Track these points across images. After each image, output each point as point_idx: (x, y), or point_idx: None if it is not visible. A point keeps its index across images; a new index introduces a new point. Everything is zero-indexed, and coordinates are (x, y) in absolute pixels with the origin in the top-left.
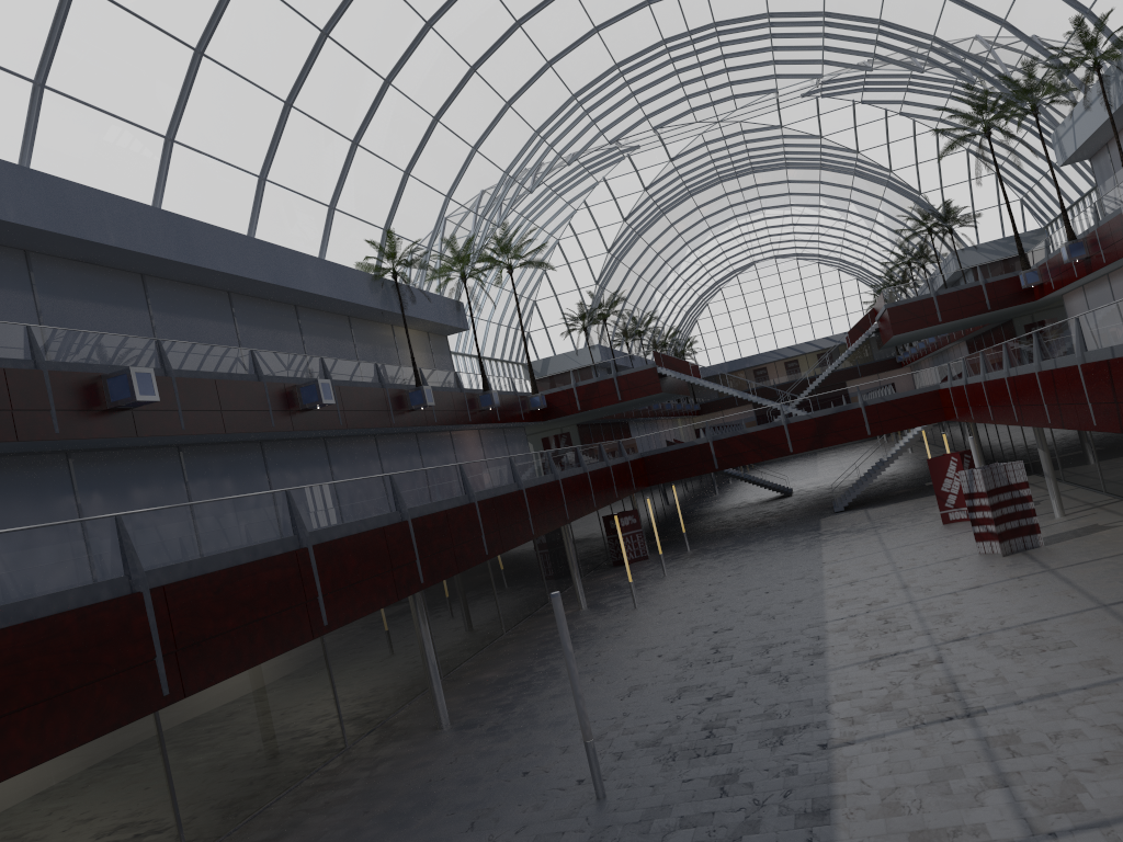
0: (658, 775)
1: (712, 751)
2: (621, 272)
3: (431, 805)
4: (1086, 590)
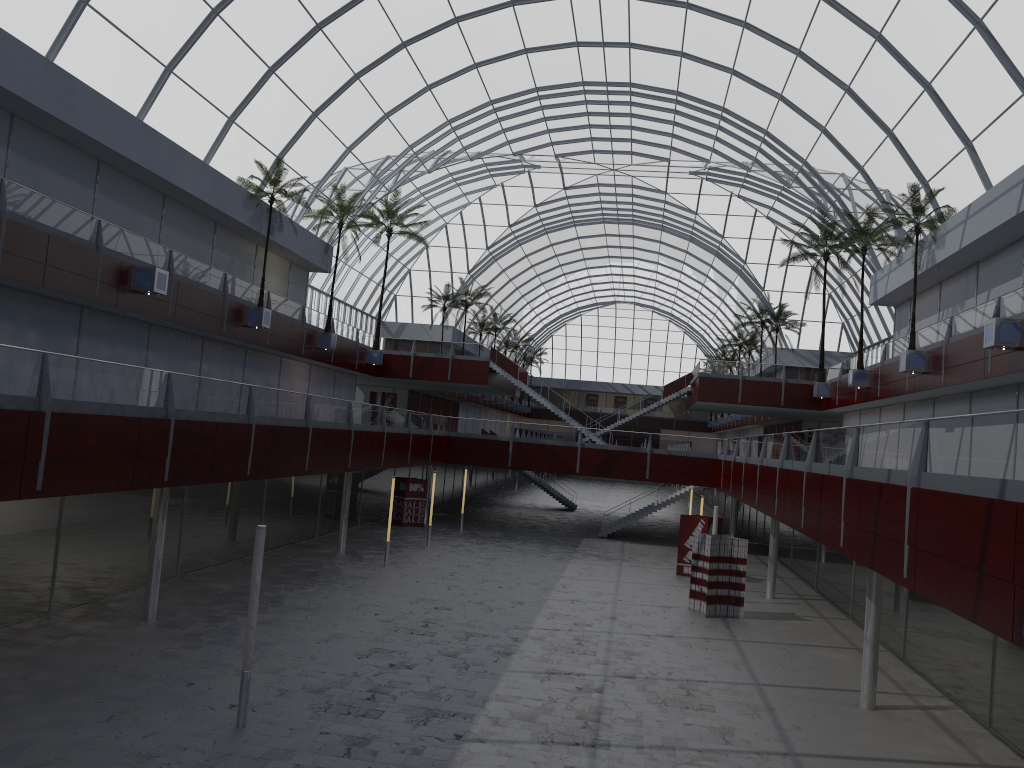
0: (303, 721)
1: (363, 713)
2: (494, 270)
3: (87, 688)
4: (752, 666)
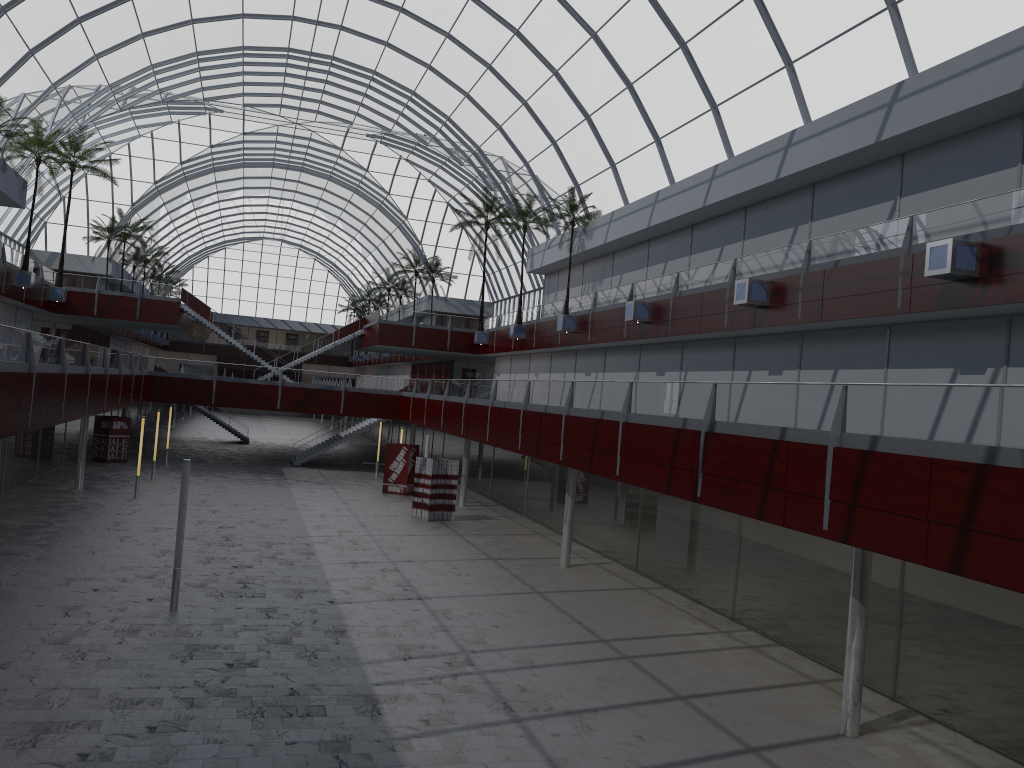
0: (214, 603)
1: (251, 595)
2: (156, 204)
3: (15, 599)
4: (482, 549)
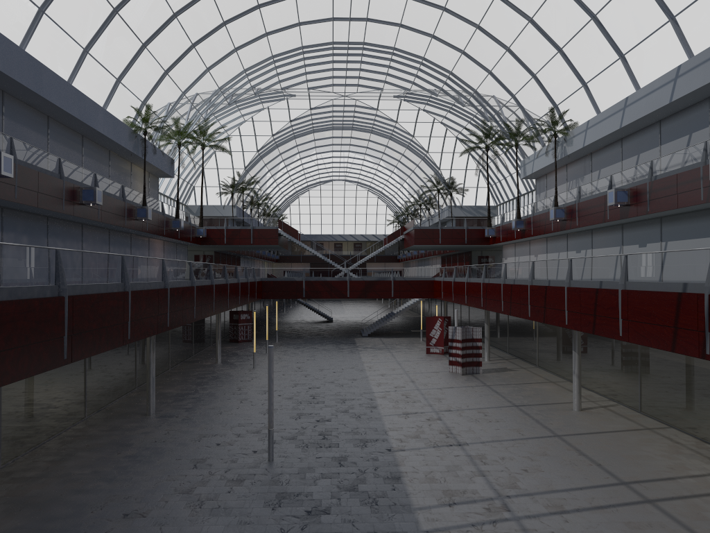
0: (301, 453)
1: (328, 445)
2: (260, 165)
3: (163, 453)
4: (506, 397)
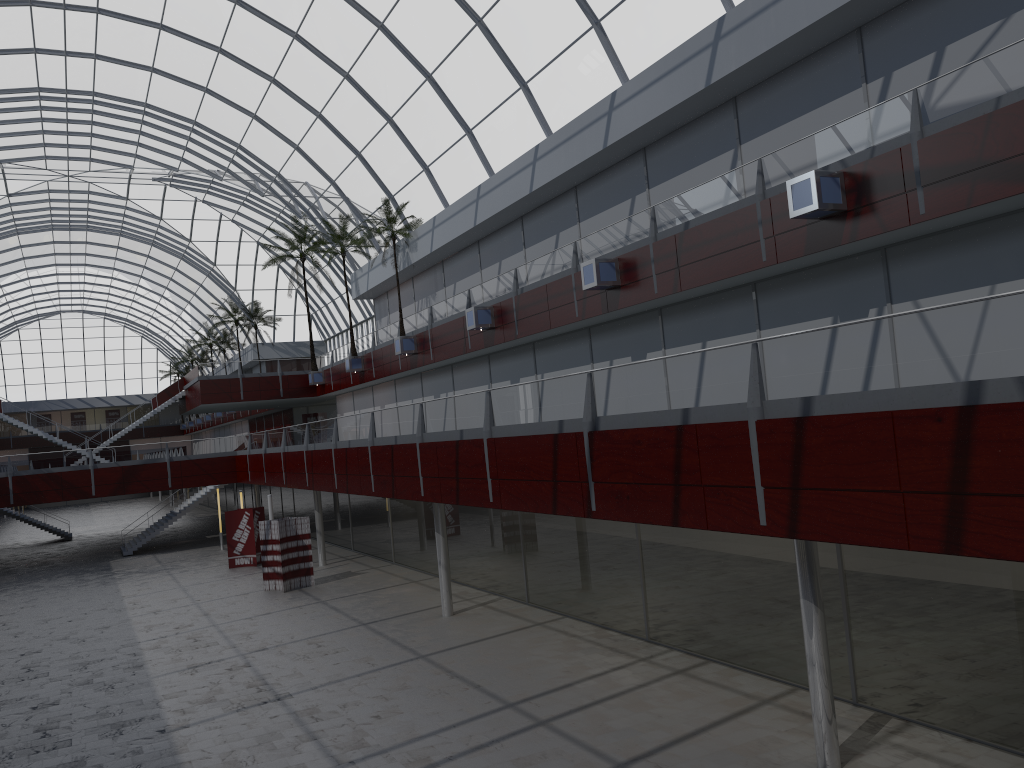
0: None
1: (52, 747)
2: None
3: None
4: (350, 614)
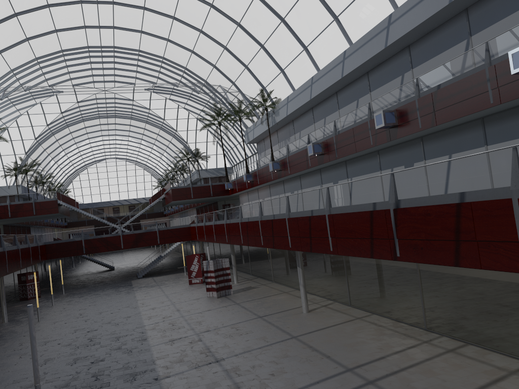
0: None
1: (99, 386)
2: (40, 150)
3: None
4: (252, 311)
